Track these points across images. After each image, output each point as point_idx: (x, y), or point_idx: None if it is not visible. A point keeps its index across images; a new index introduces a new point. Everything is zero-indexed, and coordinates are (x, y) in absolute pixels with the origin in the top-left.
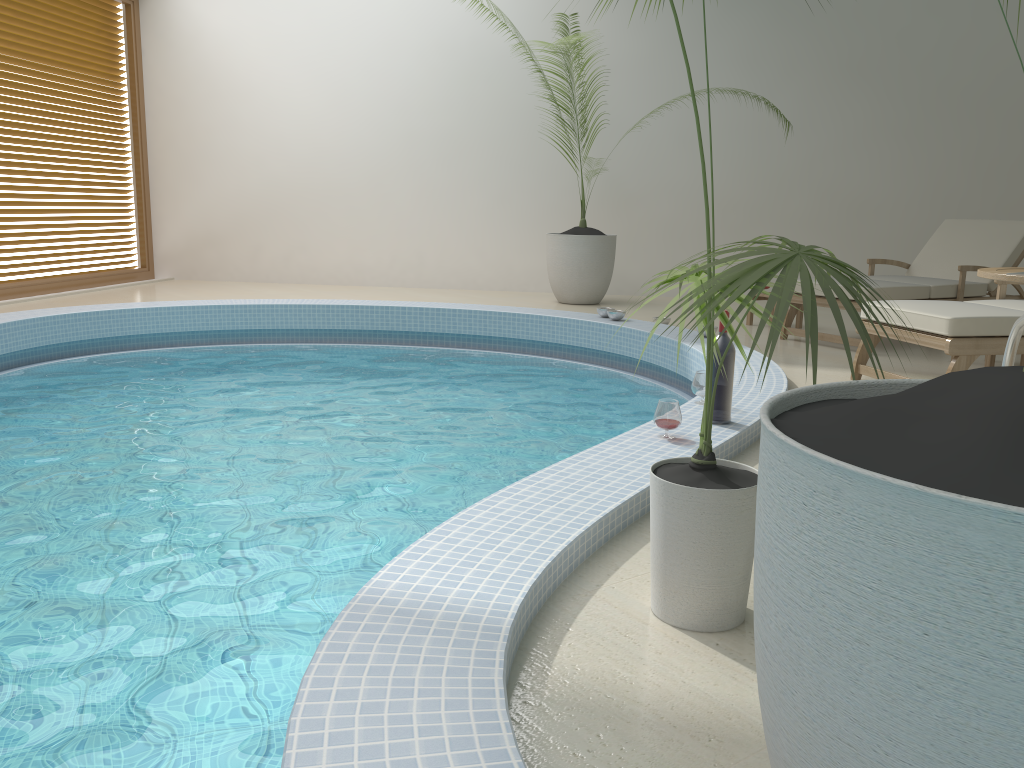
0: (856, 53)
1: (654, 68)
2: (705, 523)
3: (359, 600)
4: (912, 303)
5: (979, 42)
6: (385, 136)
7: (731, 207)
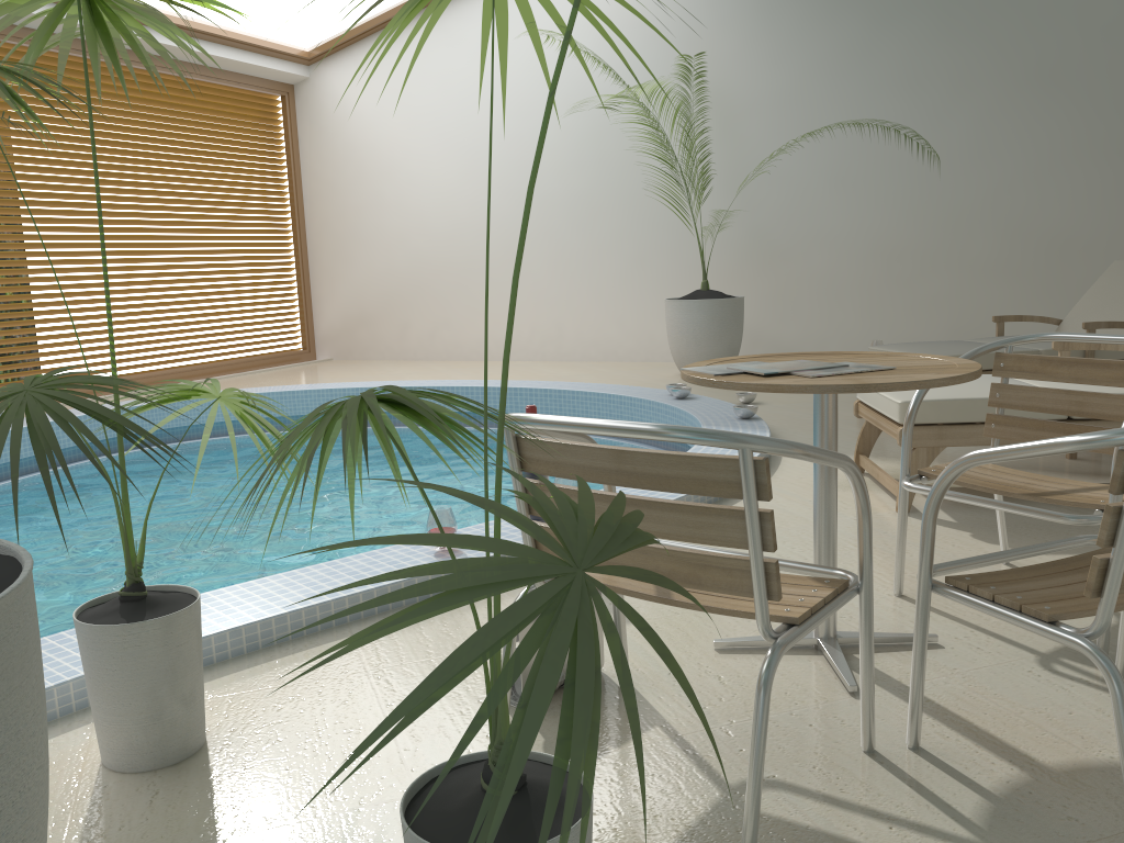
0: (1045, 58)
1: (798, 103)
2: (92, 658)
3: None
4: None
5: None
6: (519, 203)
7: (898, 255)
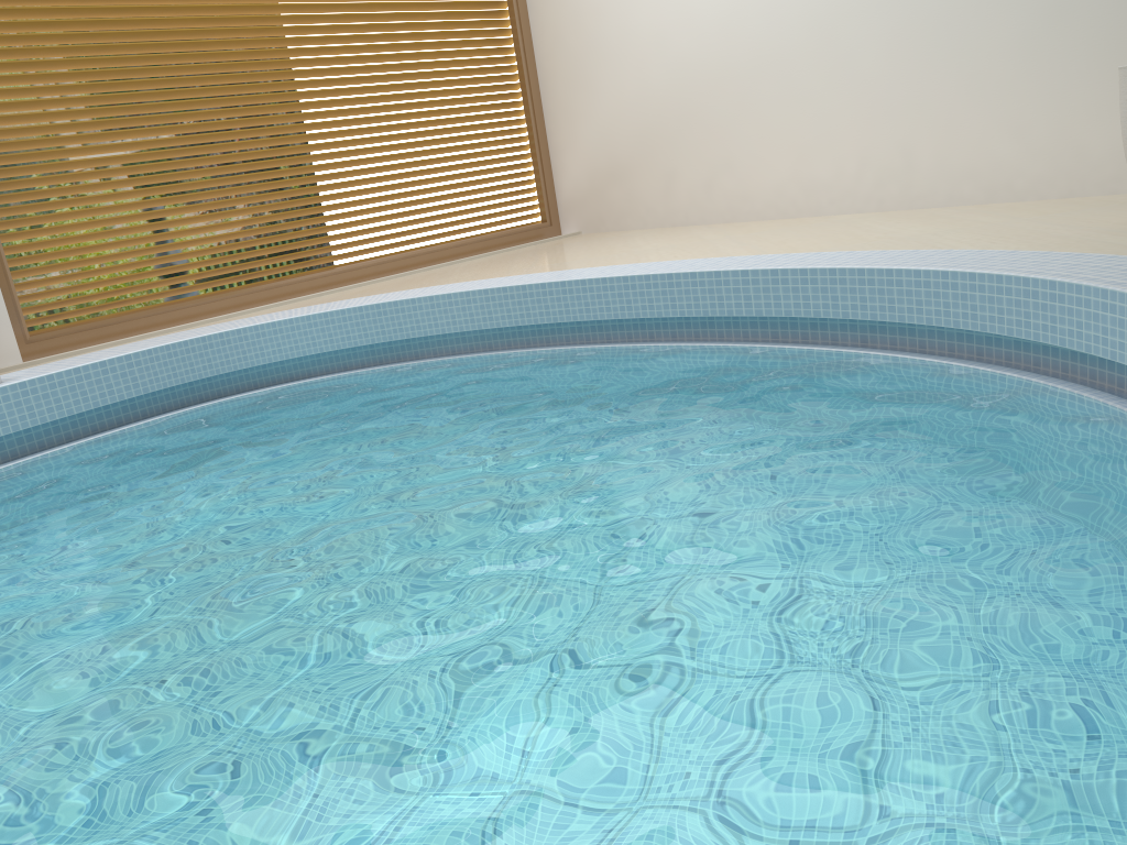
0: None
1: None
2: None
3: None
4: None
5: None
6: None
7: None
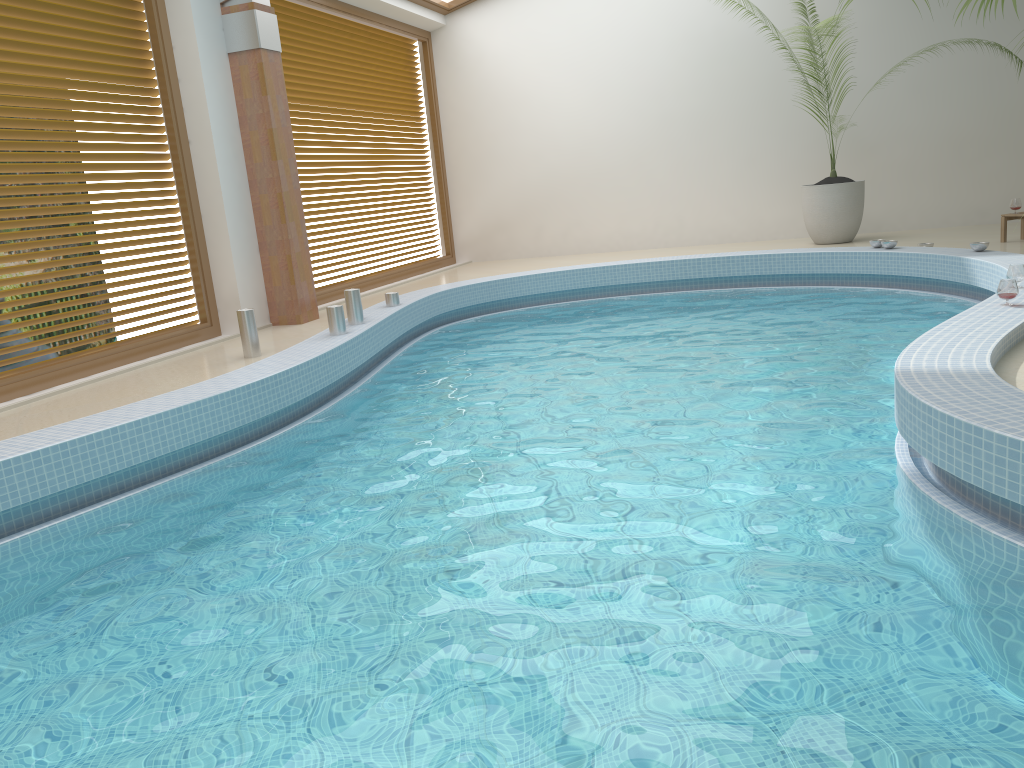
0: None
1: (883, 29)
2: None
3: (900, 372)
4: None
5: None
6: (643, 121)
7: (964, 143)
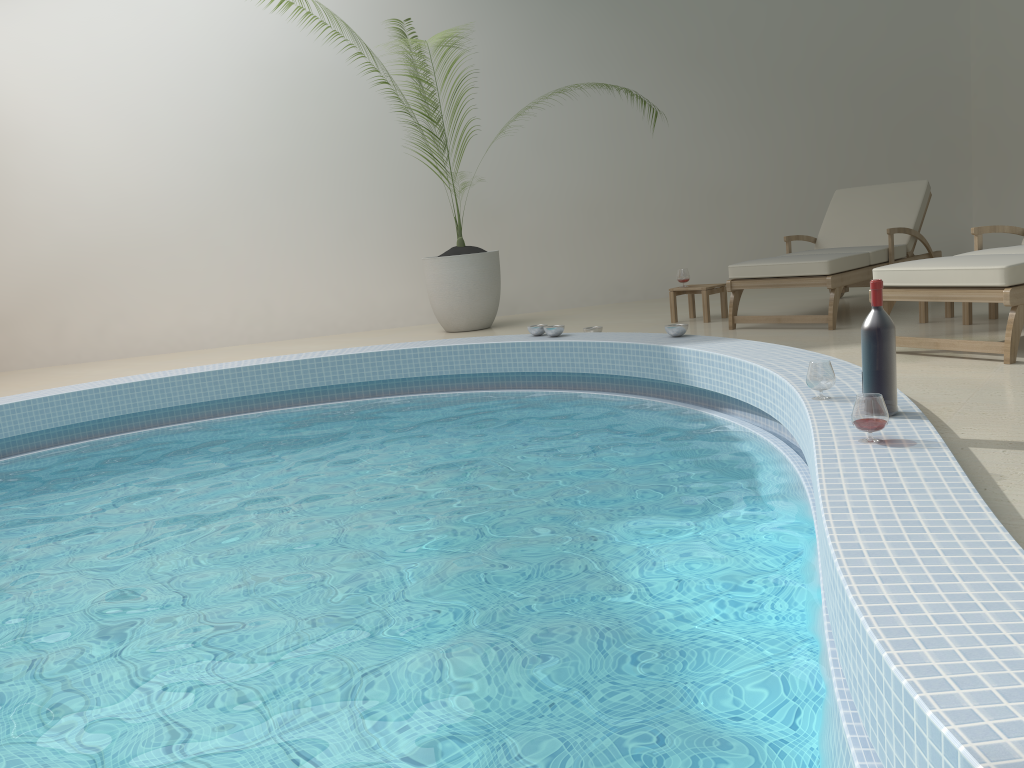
0: (694, 42)
1: (498, 72)
2: None
3: None
4: (931, 261)
5: (802, 23)
6: (204, 174)
7: (597, 209)
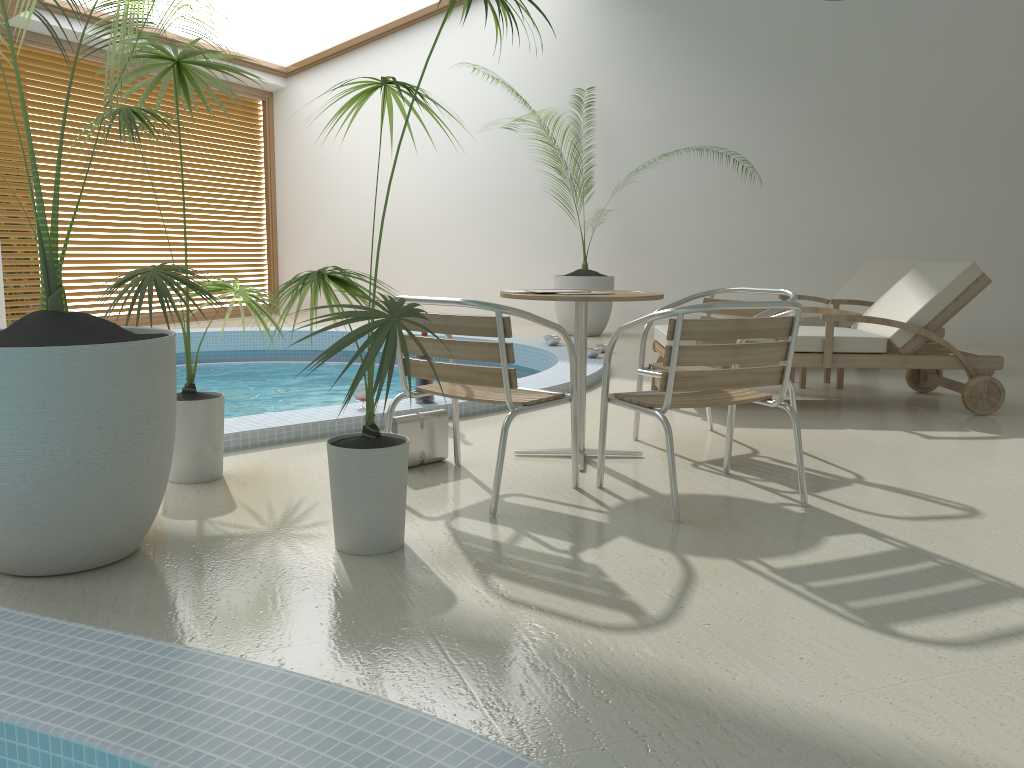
0: (847, 107)
1: (665, 129)
2: None
3: None
4: None
5: (967, 90)
6: (448, 196)
7: (735, 251)
